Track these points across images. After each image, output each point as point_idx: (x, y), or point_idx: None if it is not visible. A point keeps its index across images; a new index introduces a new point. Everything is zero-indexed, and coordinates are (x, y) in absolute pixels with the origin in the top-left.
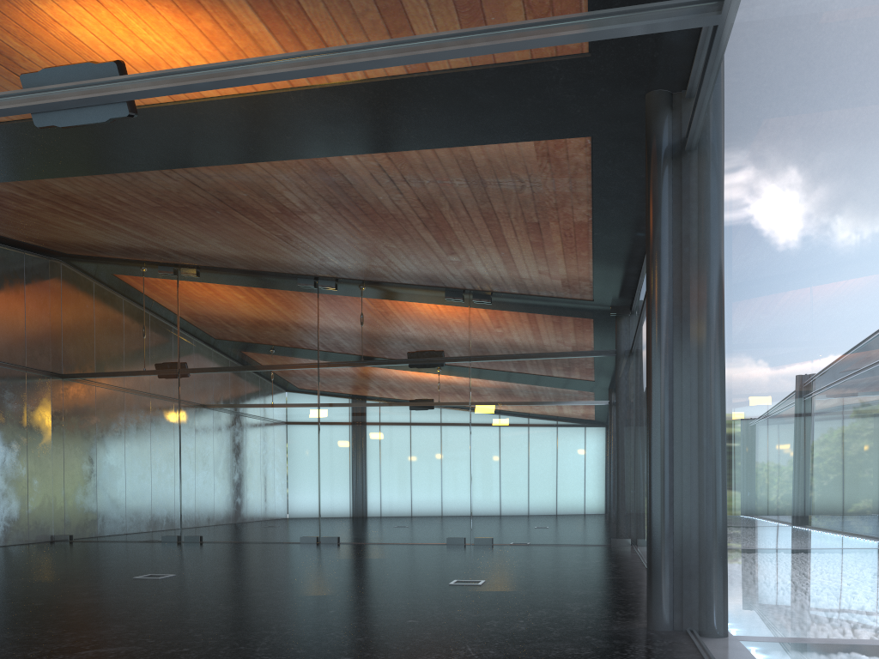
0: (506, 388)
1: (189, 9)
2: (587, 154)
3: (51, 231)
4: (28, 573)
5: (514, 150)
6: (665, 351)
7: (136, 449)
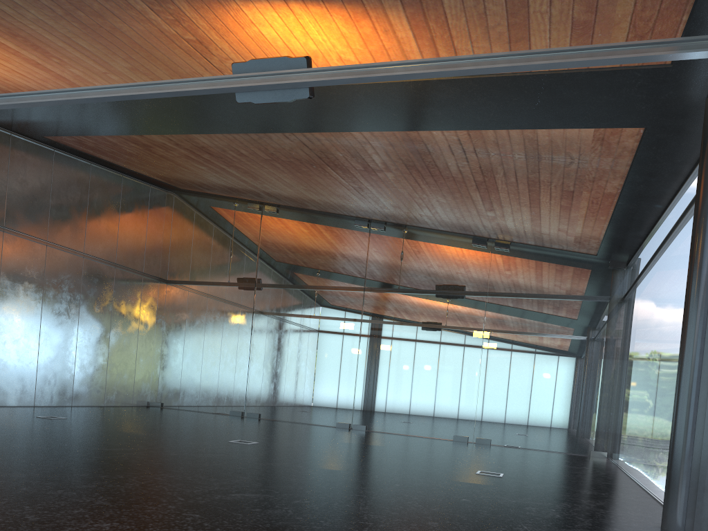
0: (514, 320)
1: (357, 18)
2: (636, 141)
3: (178, 171)
4: (149, 429)
5: (575, 134)
6: (702, 307)
7: (217, 342)
